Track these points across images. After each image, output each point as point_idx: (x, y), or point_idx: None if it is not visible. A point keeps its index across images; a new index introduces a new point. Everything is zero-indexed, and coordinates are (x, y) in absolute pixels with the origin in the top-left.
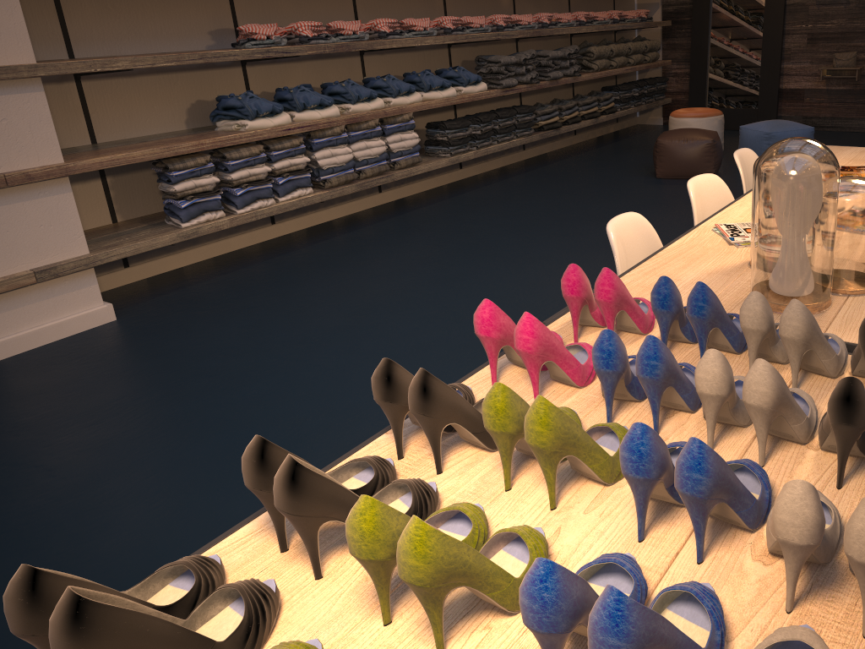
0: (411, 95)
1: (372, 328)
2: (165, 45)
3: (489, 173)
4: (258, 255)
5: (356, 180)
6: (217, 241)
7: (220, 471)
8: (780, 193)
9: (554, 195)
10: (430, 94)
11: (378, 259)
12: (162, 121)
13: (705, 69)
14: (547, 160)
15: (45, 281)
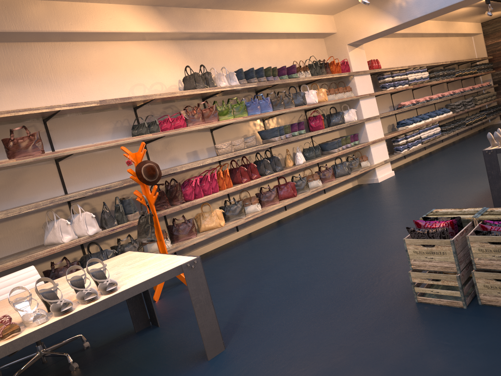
0: (436, 116)
1: (465, 162)
2: (382, 111)
3: (451, 143)
4: (408, 164)
5: (427, 142)
6: (395, 163)
7: (463, 175)
8: None
9: (482, 141)
10: (439, 116)
11: (446, 158)
12: (383, 130)
13: None
14: (467, 137)
15: (384, 164)
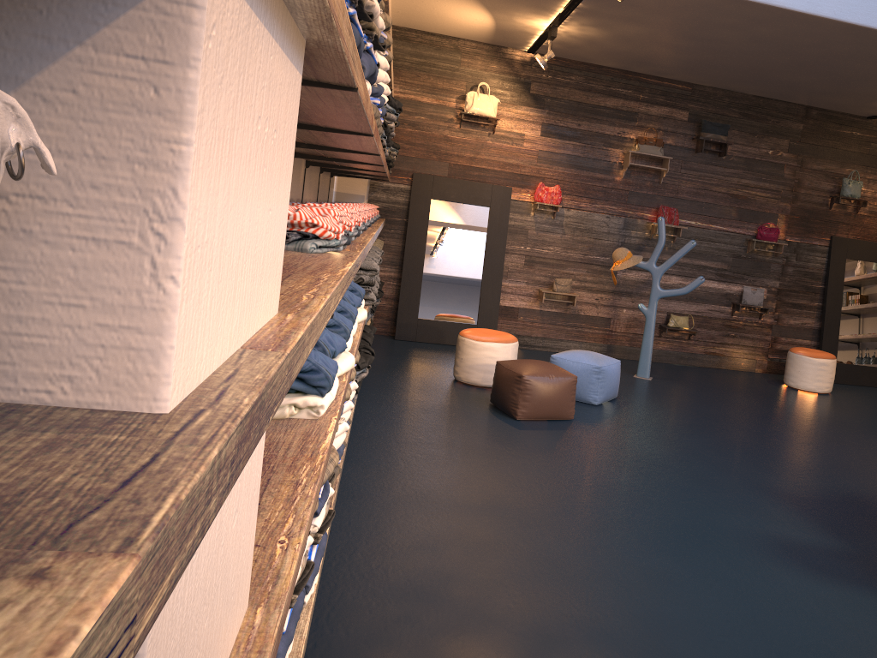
0: None
1: None
2: None
3: None
4: None
5: None
6: None
7: None
8: None
9: (456, 455)
10: None
11: (469, 628)
12: None
13: (421, 277)
14: None
15: None
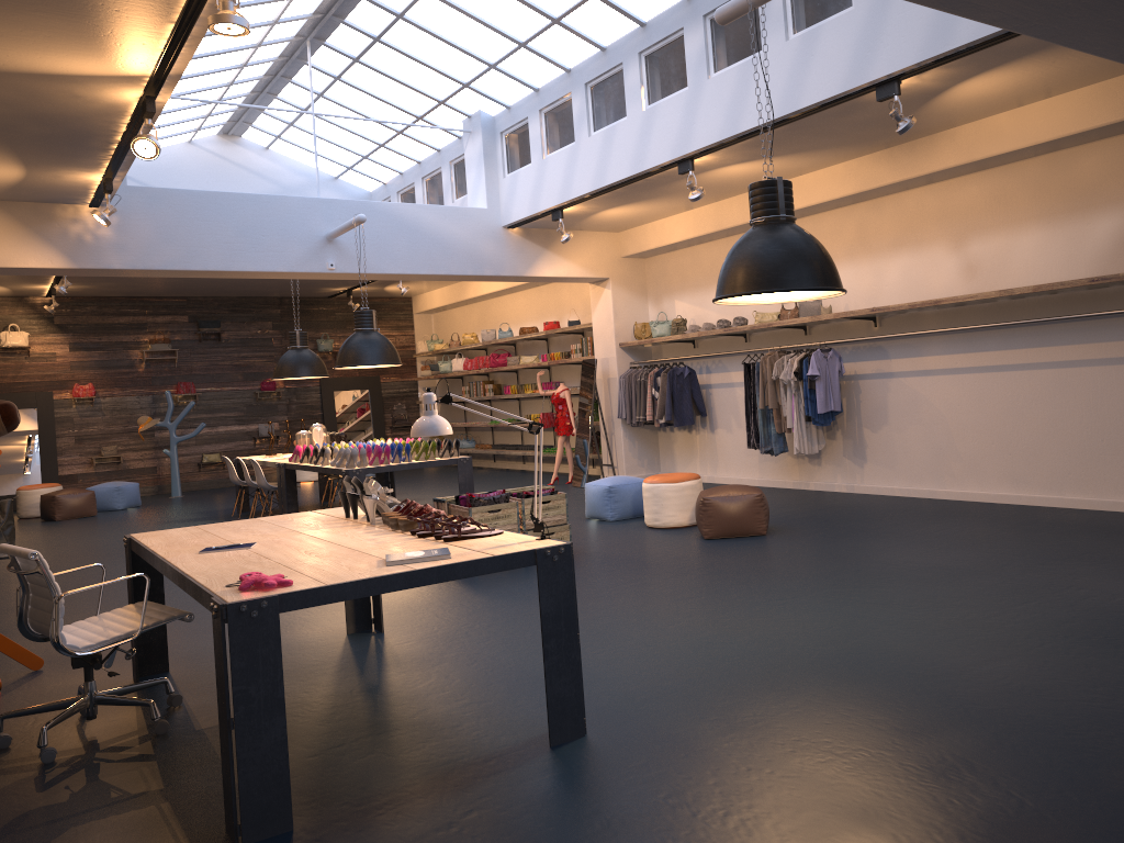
0: None
1: (96, 544)
2: None
3: None
4: None
5: None
6: None
7: None
8: (319, 433)
9: None
10: None
11: None
12: None
13: None
14: None
15: None
